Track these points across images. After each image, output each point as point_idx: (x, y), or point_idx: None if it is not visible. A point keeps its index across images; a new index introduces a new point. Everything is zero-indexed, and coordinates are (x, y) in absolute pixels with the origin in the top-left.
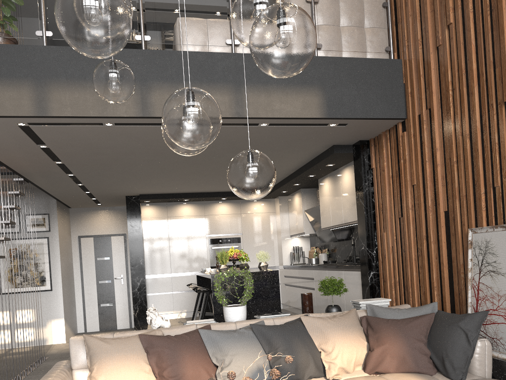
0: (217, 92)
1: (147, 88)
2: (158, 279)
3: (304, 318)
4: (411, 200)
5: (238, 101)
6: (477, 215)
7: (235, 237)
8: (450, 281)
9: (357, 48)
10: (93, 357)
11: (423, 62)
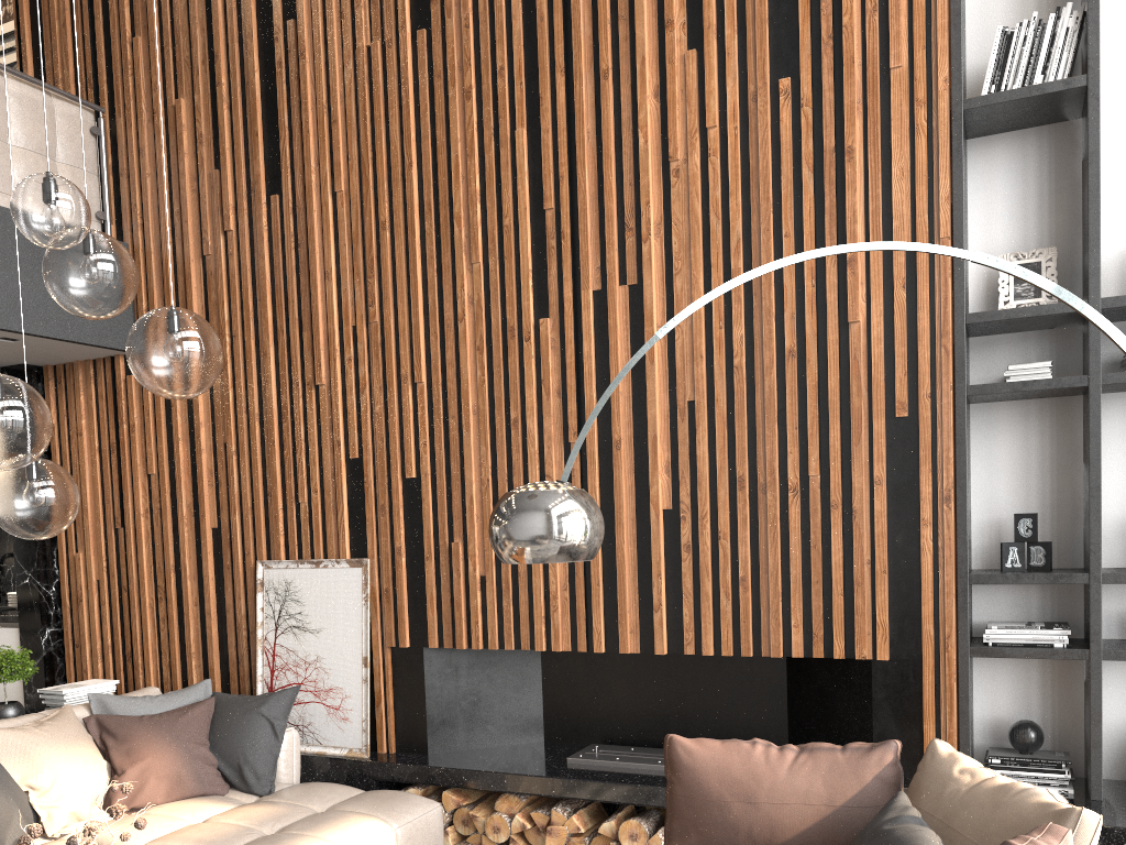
0: None
1: None
2: None
3: None
4: (144, 499)
5: None
6: (270, 541)
7: None
8: (222, 642)
9: None
10: None
11: (175, 267)
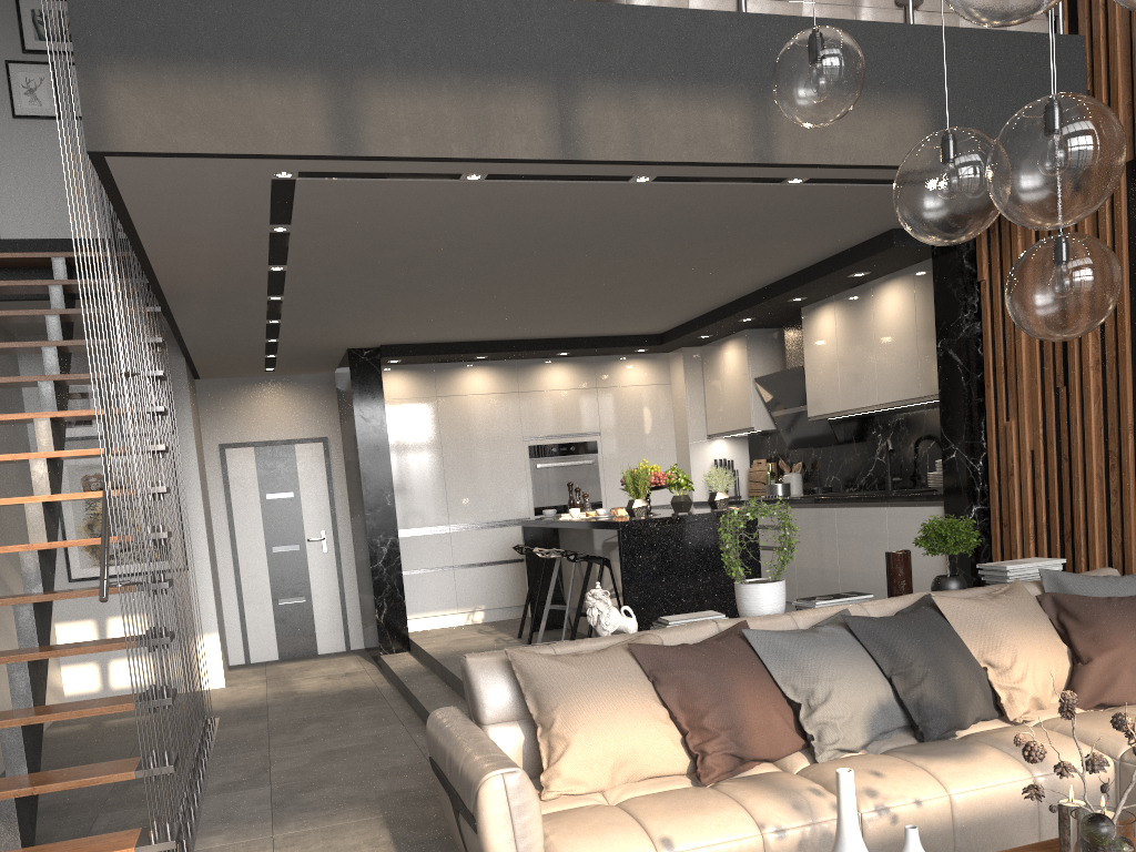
0: (716, 105)
1: (570, 94)
2: (422, 538)
3: (940, 601)
4: (1094, 349)
5: (761, 126)
6: None
7: (586, 442)
8: None
9: None
10: (545, 696)
11: None
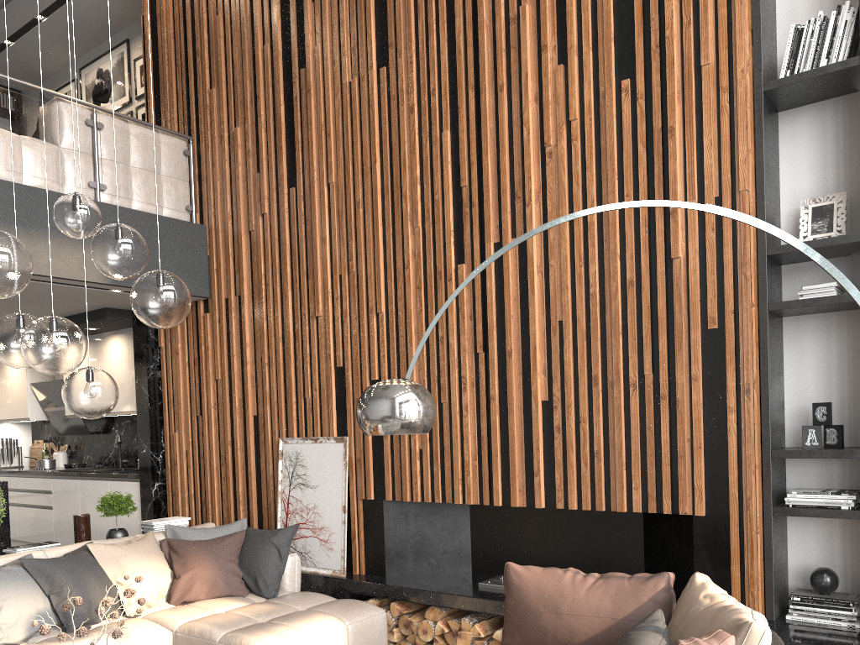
0: None
1: None
2: None
3: (92, 547)
4: (214, 396)
5: None
6: (288, 424)
7: None
8: (258, 494)
9: (152, 200)
10: None
11: (233, 240)
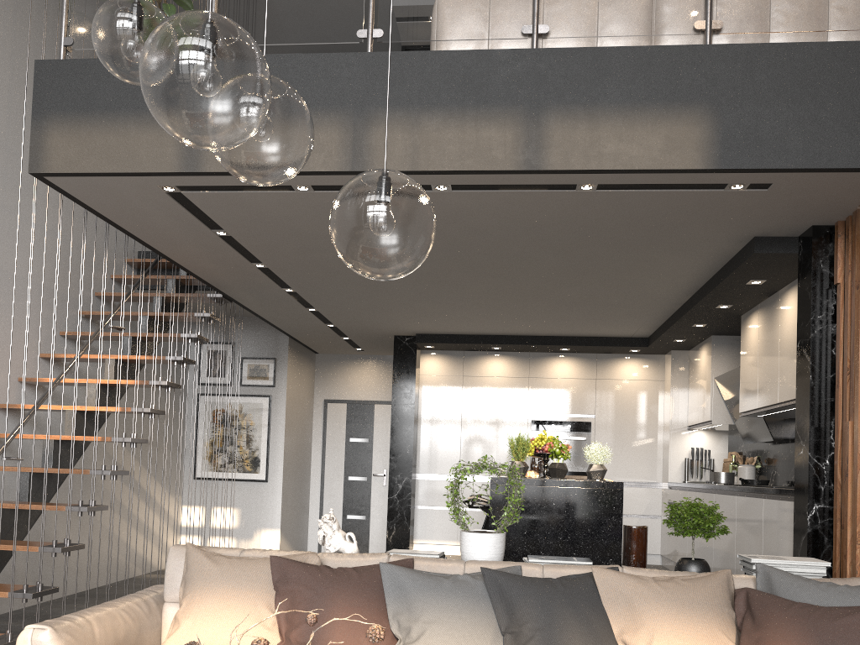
0: (491, 124)
1: (364, 121)
2: (437, 482)
3: (598, 573)
4: None
5: (532, 139)
6: None
7: (581, 422)
8: None
9: (805, 25)
10: (186, 585)
11: None
